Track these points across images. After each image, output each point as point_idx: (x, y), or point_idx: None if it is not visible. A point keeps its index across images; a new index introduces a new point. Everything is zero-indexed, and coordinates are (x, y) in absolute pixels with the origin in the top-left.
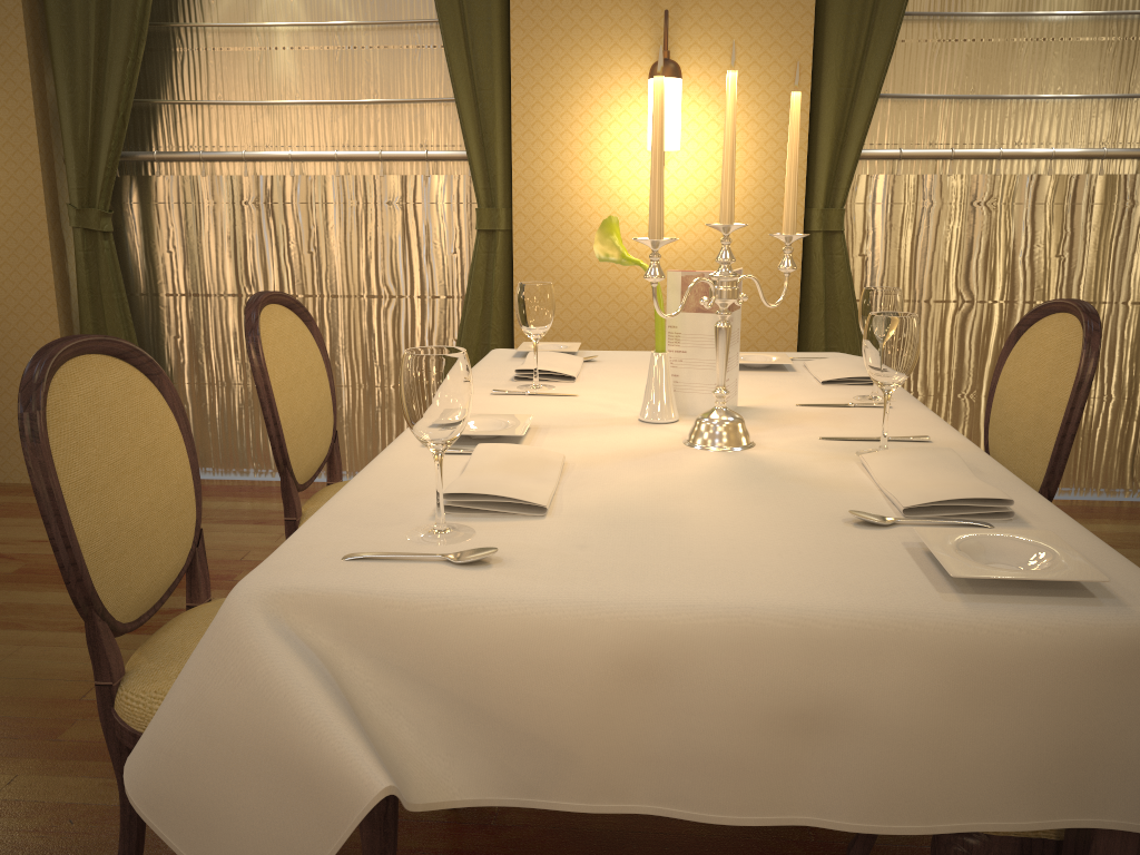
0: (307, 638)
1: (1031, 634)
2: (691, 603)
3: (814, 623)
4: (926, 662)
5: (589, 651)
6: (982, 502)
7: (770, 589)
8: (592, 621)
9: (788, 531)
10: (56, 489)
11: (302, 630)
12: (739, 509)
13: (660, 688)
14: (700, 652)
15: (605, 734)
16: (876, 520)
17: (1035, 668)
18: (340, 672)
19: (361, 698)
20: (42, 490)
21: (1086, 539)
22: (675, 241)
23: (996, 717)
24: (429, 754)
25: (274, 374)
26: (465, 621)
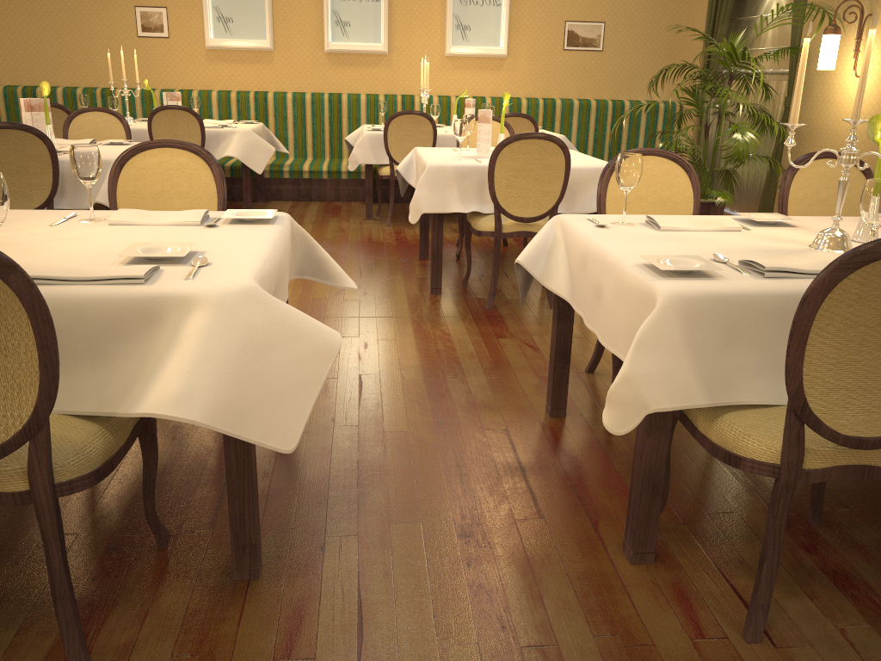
0: (556, 233)
1: (631, 278)
2: (596, 244)
3: (605, 258)
4: (614, 280)
5: (578, 252)
6: (762, 267)
7: (616, 248)
8: (581, 242)
9: (688, 252)
10: (601, 195)
11: (557, 230)
12: (709, 248)
13: (585, 270)
14: (589, 259)
15: (578, 283)
16: (721, 260)
17: (628, 292)
18: (557, 245)
19: (557, 254)
20: (598, 194)
21: (751, 285)
22: (795, 125)
23: (623, 309)
24: (562, 278)
25: (796, 193)
26: (570, 235)
